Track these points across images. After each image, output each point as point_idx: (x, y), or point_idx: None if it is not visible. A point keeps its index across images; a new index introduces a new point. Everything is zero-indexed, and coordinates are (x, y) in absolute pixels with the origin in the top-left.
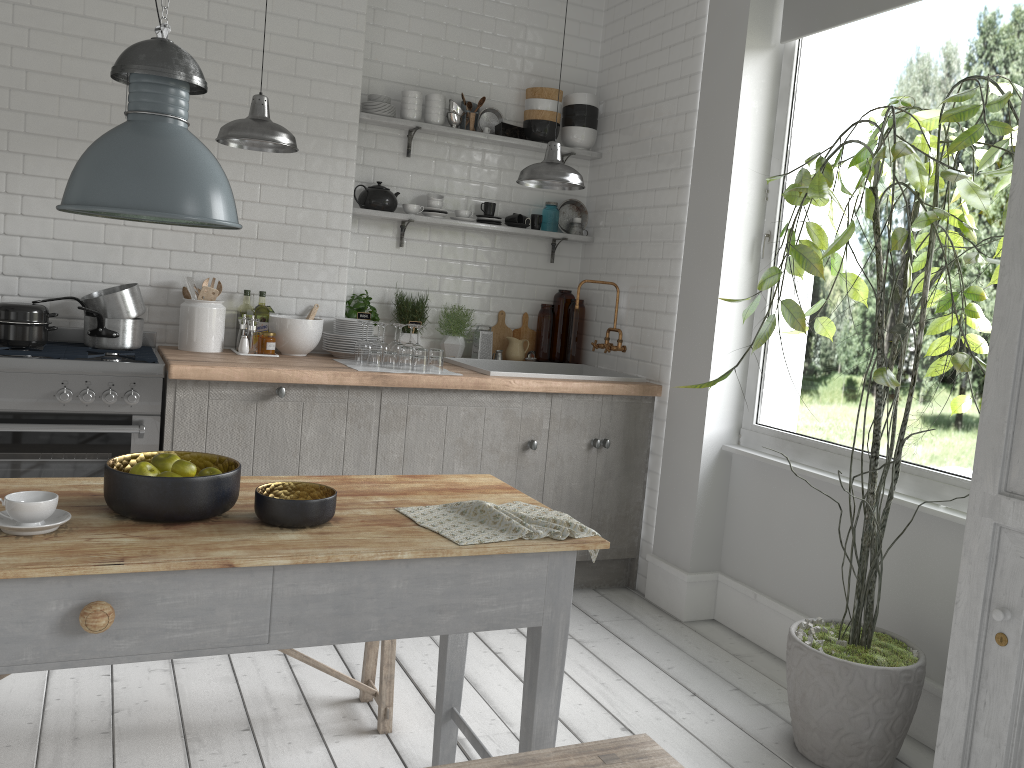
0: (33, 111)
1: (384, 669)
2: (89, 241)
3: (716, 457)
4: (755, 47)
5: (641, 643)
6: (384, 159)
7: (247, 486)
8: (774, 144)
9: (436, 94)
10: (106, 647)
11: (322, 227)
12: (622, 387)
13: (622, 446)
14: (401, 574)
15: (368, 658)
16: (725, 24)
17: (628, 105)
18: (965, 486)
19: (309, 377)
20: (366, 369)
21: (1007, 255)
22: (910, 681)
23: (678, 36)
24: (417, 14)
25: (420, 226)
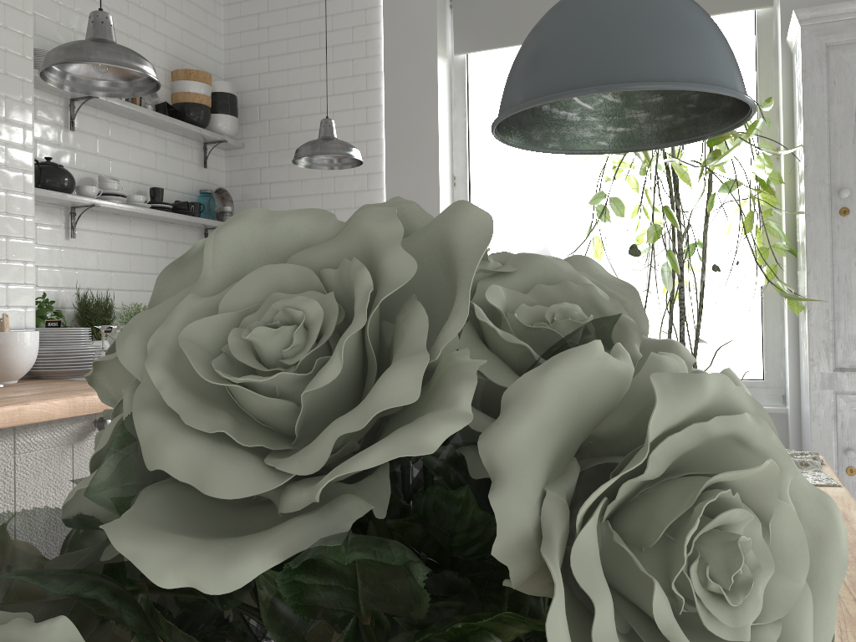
0: None
1: None
2: None
3: None
4: (441, 55)
5: None
6: (45, 131)
7: None
8: (455, 138)
9: None
10: None
11: (1, 211)
12: None
13: None
14: None
15: None
16: (408, 32)
17: (278, 98)
18: None
19: None
20: None
21: (810, 207)
22: None
23: (343, 38)
24: None
25: (88, 213)
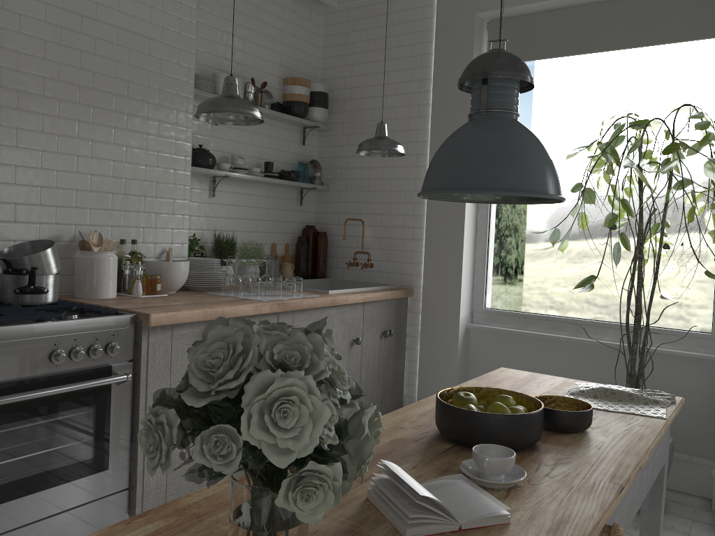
0: None
1: None
2: None
3: (464, 333)
4: None
5: None
6: (199, 126)
7: None
8: None
9: (239, 77)
10: None
11: (171, 183)
12: (398, 292)
13: (395, 333)
14: None
15: None
16: (452, 49)
17: (357, 95)
18: (654, 331)
19: (241, 311)
20: (262, 299)
21: None
22: (673, 447)
23: (405, 52)
24: (218, 12)
25: (224, 180)
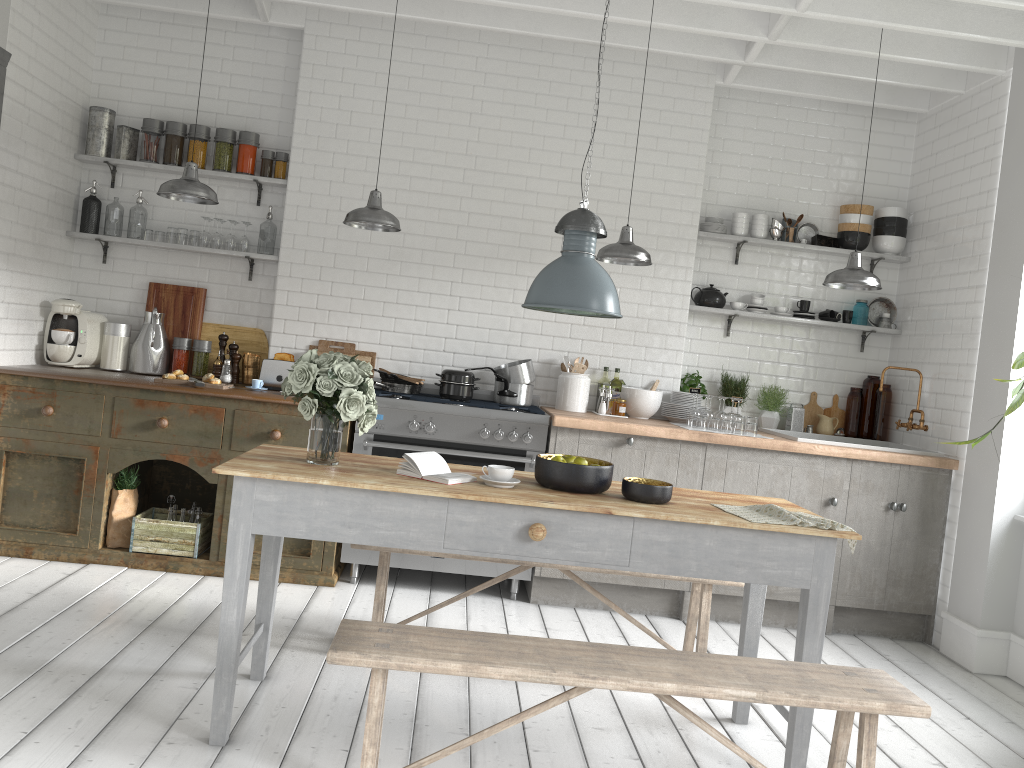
0: (471, 239)
1: (699, 642)
2: (499, 329)
3: (1008, 525)
4: None
5: (926, 679)
6: (716, 266)
7: (613, 484)
8: None
9: (761, 214)
10: (540, 551)
11: (664, 320)
12: (918, 459)
13: (919, 511)
14: (712, 536)
15: (687, 638)
16: (1018, 148)
17: (934, 216)
18: None
19: (651, 431)
20: (694, 429)
21: None
22: None
23: (978, 158)
24: (747, 152)
25: (744, 320)
